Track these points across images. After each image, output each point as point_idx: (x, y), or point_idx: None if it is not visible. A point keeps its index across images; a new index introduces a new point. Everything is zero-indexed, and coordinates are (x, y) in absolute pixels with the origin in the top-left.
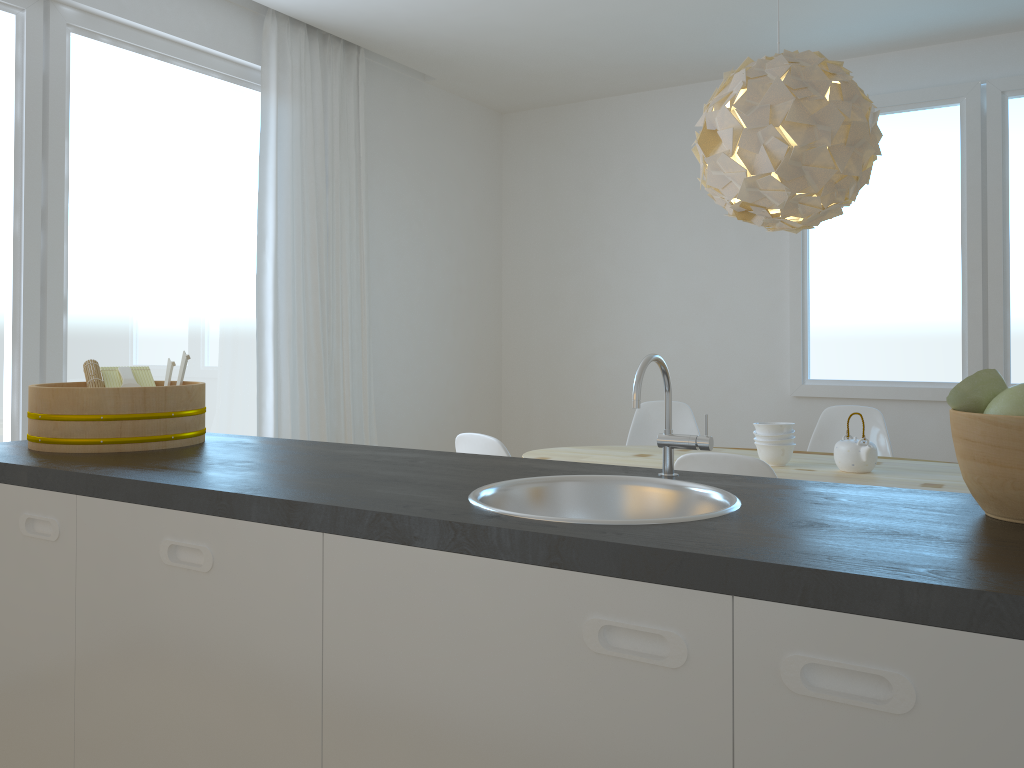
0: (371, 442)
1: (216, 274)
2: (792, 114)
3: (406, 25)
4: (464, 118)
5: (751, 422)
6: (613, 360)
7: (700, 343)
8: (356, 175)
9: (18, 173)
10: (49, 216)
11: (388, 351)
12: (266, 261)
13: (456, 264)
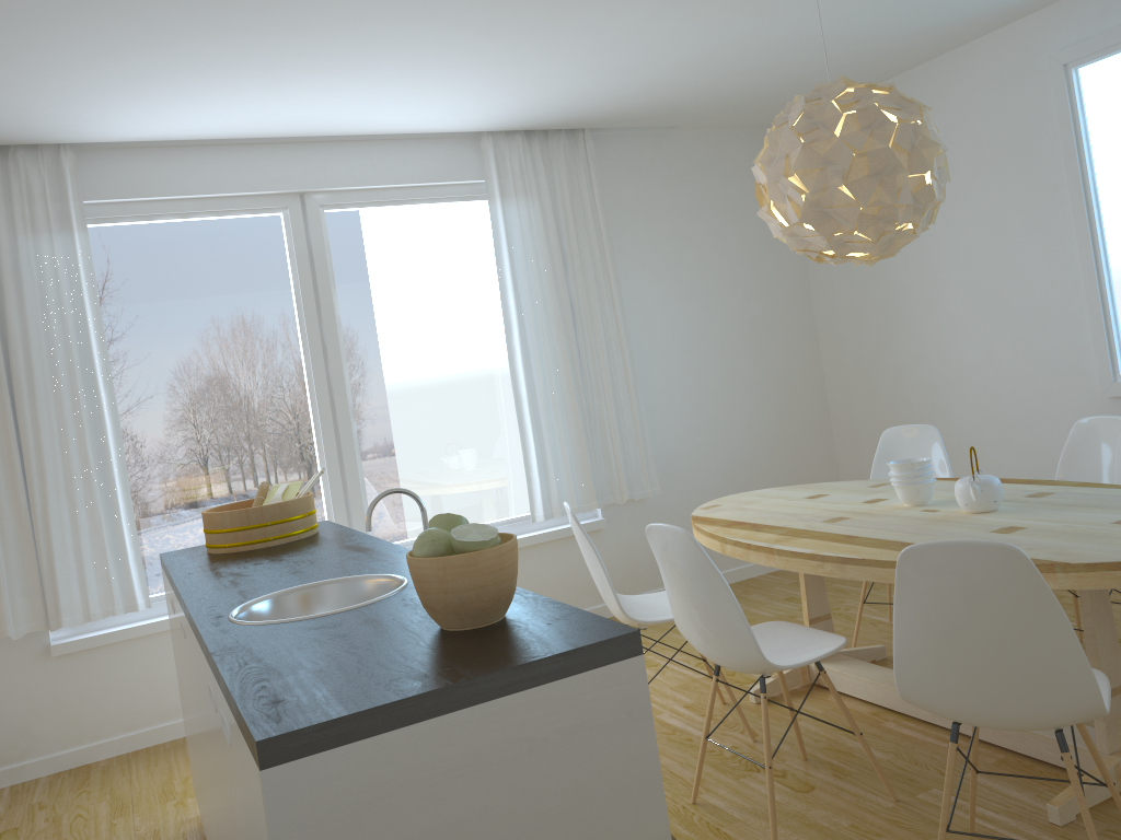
0: (652, 486)
1: (478, 363)
2: (799, 162)
3: (596, 107)
4: (731, 148)
5: (1069, 430)
6: (922, 371)
7: (1002, 344)
8: (599, 245)
9: (302, 326)
10: (328, 351)
11: (667, 397)
12: (515, 345)
13: (743, 296)
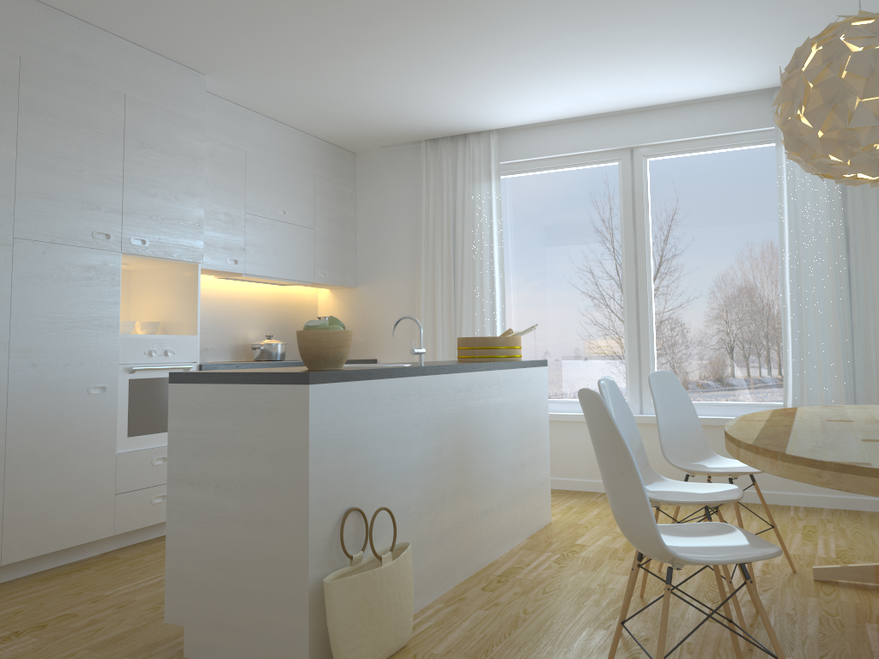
0: None
1: (759, 274)
2: (777, 98)
3: None
4: None
5: None
6: None
7: None
8: None
9: (622, 239)
10: (637, 258)
11: None
12: (786, 261)
13: None
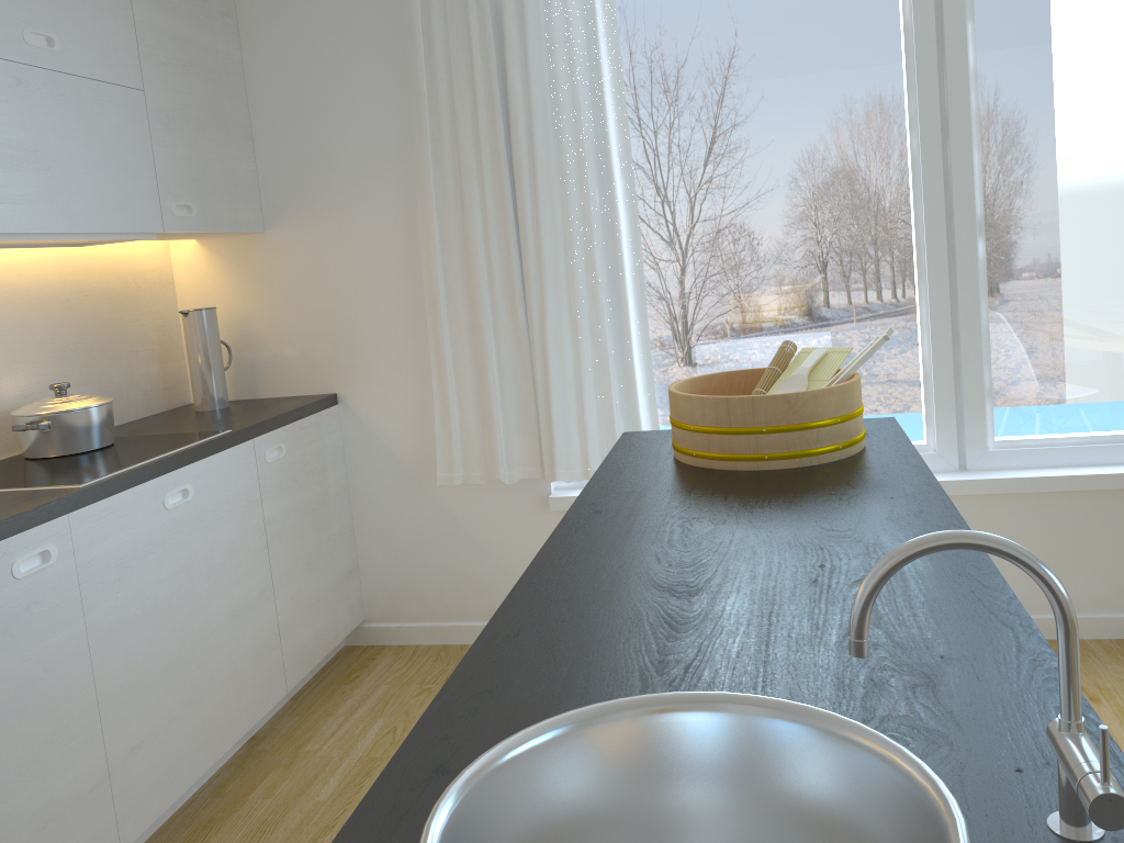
0: None
1: None
2: None
3: None
4: None
5: None
6: None
7: None
8: None
9: (911, 82)
10: (950, 124)
11: None
12: None
13: None
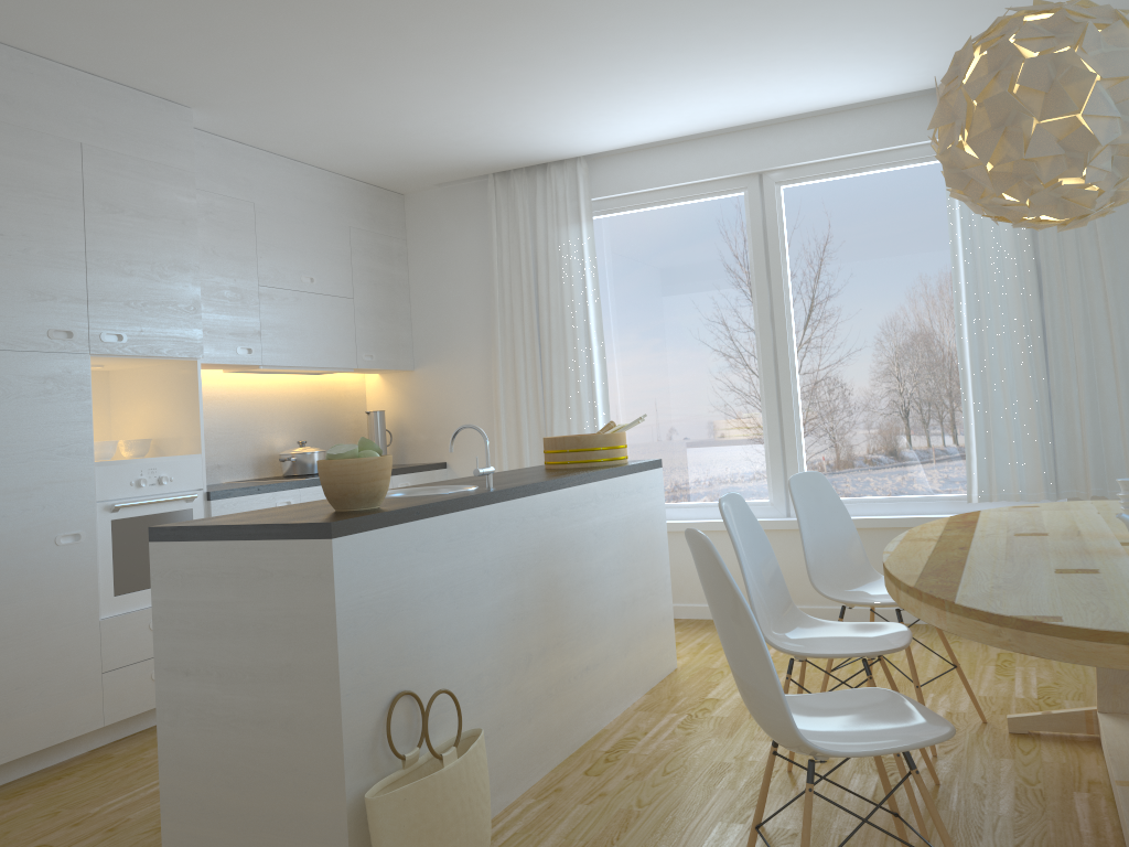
0: None
1: (930, 330)
2: (933, 119)
3: None
4: None
5: None
6: None
7: None
8: None
9: (754, 292)
10: (774, 316)
11: None
12: (963, 312)
13: None
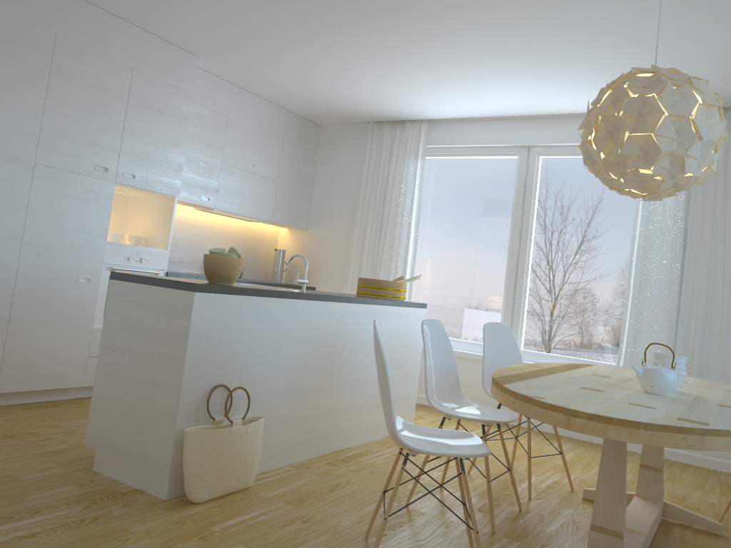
0: (724, 378)
1: (614, 259)
2: (581, 124)
3: None
4: None
5: None
6: None
7: None
8: (723, 193)
9: (512, 218)
10: (522, 234)
11: None
12: (634, 251)
13: None
